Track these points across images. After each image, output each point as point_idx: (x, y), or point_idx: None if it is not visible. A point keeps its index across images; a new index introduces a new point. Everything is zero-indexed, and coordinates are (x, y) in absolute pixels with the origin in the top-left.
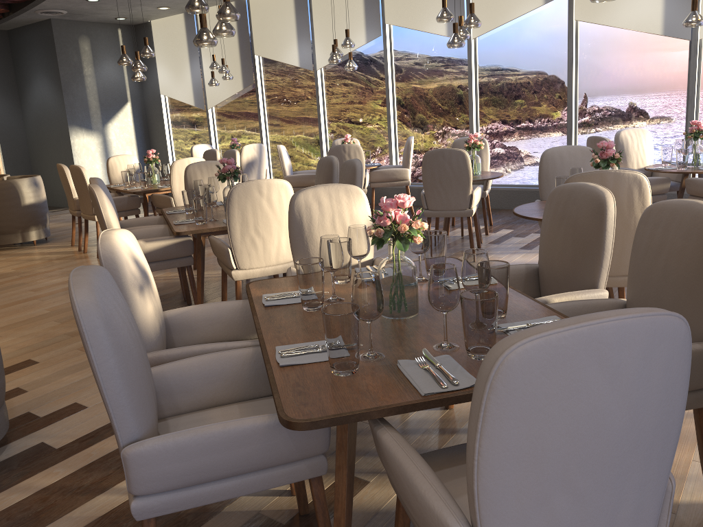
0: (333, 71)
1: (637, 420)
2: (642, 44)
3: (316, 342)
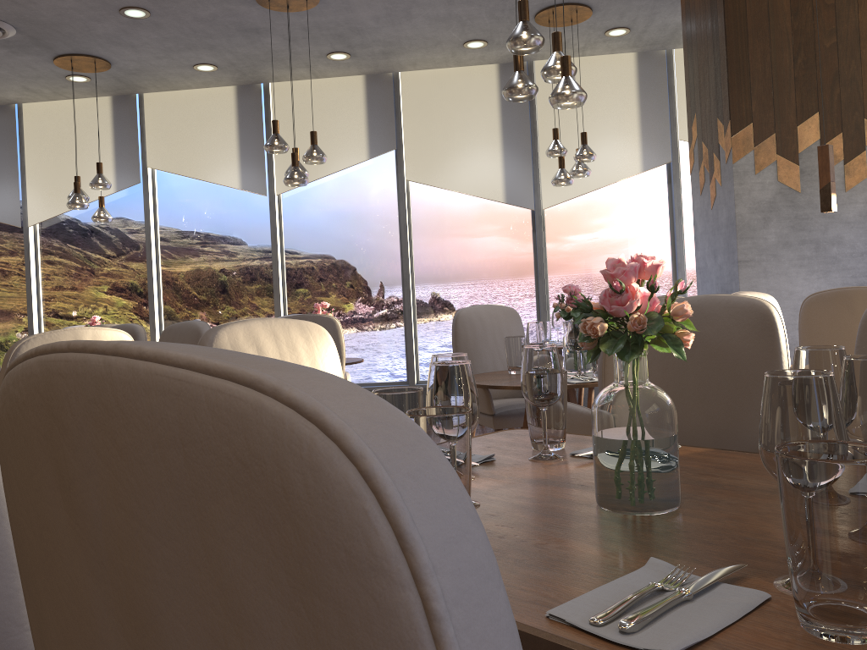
0: (58, 229)
1: None
2: (482, 212)
3: (621, 581)
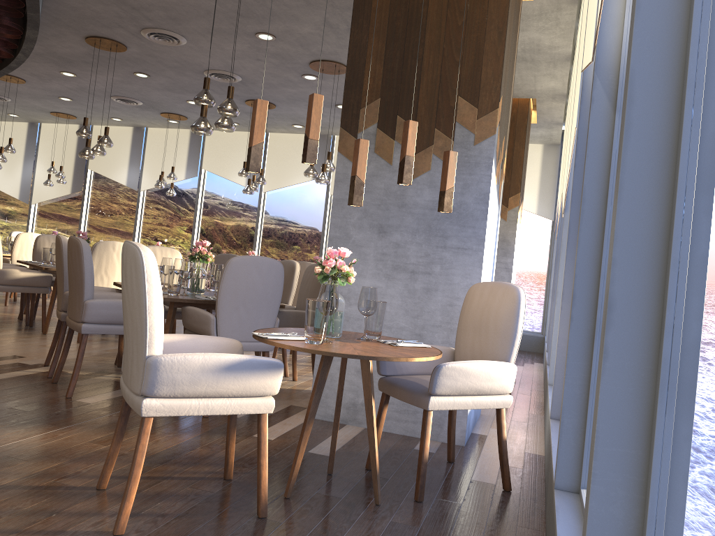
0: (154, 194)
1: (266, 289)
2: None
3: None
